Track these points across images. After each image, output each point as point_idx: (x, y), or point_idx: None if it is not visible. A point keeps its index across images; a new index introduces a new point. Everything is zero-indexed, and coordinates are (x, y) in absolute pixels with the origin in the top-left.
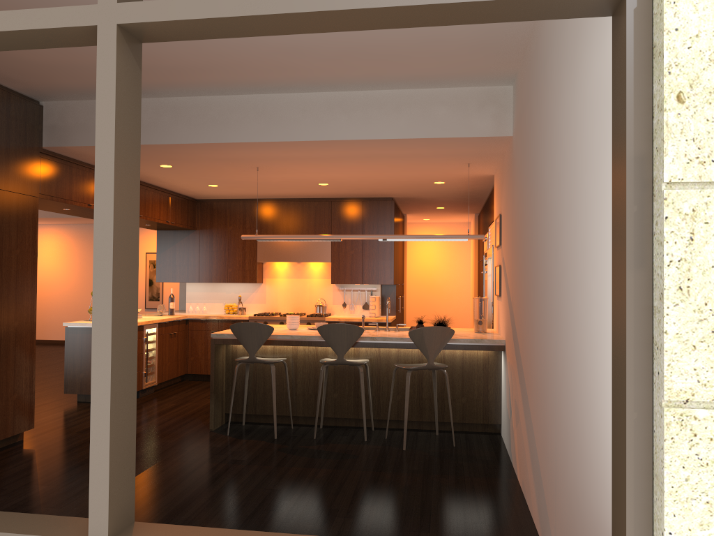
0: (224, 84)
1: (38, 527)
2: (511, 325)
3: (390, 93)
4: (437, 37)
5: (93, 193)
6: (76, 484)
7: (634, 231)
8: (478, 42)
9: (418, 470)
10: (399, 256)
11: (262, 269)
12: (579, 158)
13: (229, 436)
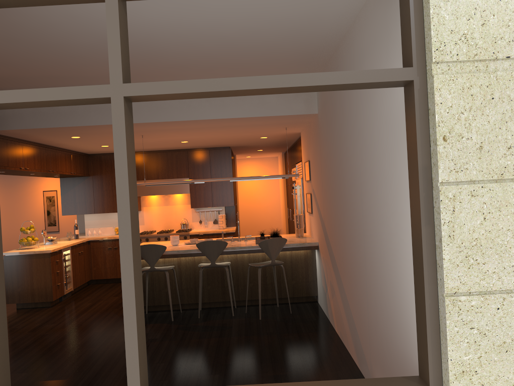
0: None
1: None
2: (323, 234)
3: None
4: (274, 58)
5: (22, 159)
6: (47, 369)
7: (424, 206)
8: (299, 60)
9: (273, 332)
10: (234, 185)
11: (140, 201)
12: (378, 148)
13: None
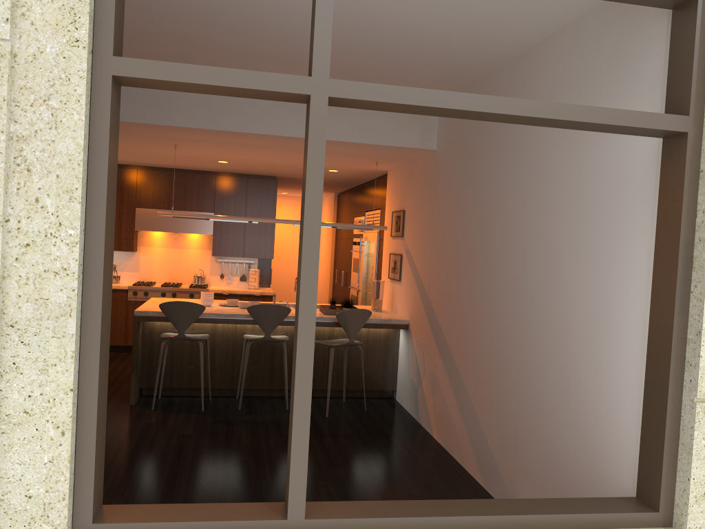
0: None
1: (230, 514)
2: (424, 310)
3: None
4: (410, 68)
5: None
6: None
7: (680, 289)
8: (439, 76)
9: (351, 435)
10: None
11: (137, 237)
12: (576, 209)
13: (155, 411)
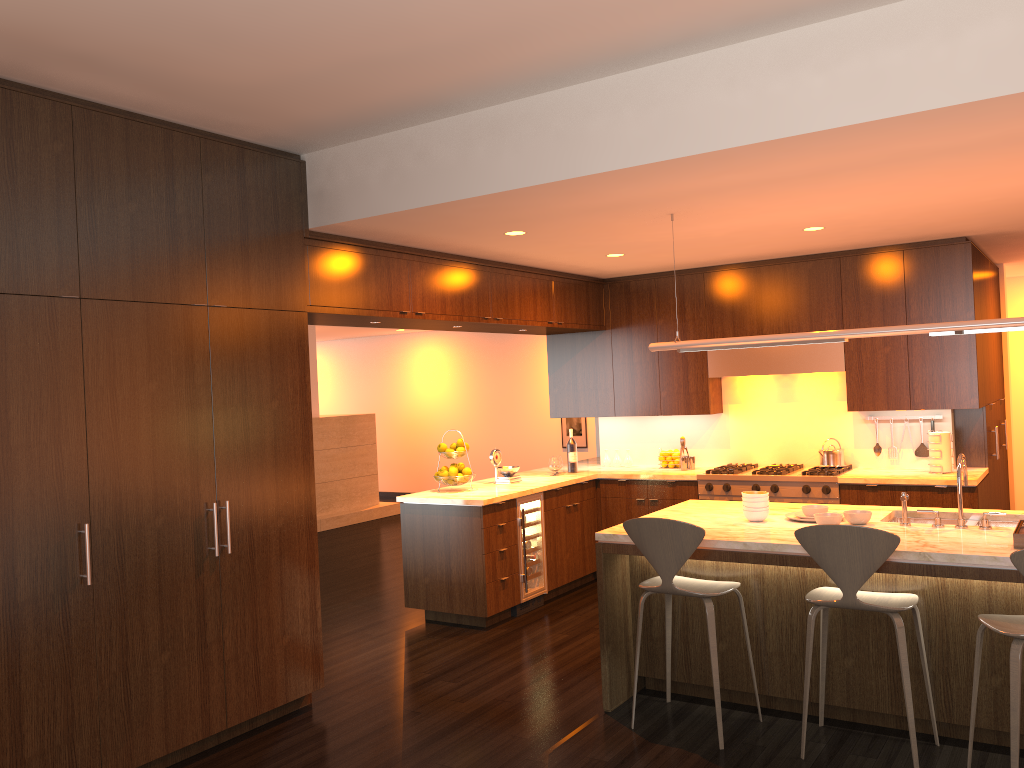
0: (563, 59)
1: None
2: None
3: (928, 3)
4: None
5: (407, 293)
6: None
7: None
8: None
9: None
10: (991, 348)
11: (720, 389)
12: None
13: (634, 732)
